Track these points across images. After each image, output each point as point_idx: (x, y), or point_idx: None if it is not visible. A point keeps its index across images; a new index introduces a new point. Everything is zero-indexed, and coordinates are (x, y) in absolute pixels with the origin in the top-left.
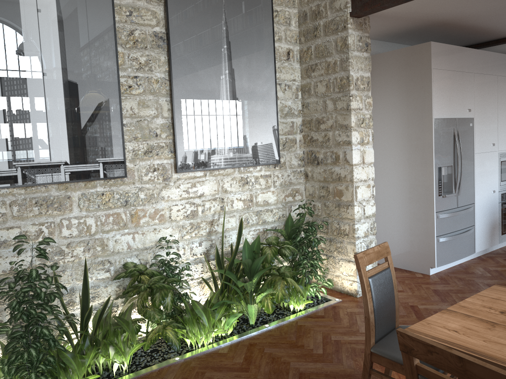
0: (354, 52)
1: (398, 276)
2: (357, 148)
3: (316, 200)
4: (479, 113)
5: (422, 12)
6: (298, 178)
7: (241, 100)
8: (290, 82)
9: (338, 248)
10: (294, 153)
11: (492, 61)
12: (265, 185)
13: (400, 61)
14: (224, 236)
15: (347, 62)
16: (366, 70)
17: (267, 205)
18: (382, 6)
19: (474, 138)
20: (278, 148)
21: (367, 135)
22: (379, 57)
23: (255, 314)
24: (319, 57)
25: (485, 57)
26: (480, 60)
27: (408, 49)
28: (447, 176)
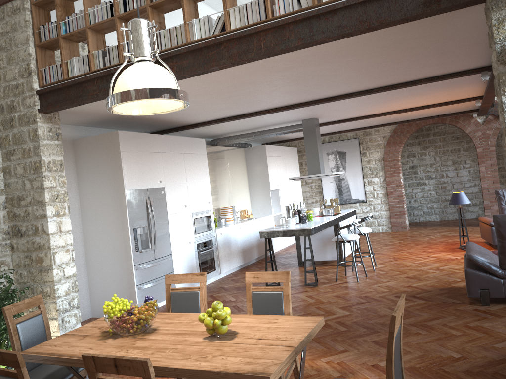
0: (45, 140)
1: None
2: (53, 219)
3: (22, 269)
4: (169, 183)
5: (104, 110)
6: (4, 250)
7: None
8: None
9: None
10: None
11: (178, 143)
12: None
13: (99, 145)
14: None
15: (38, 149)
16: (59, 155)
17: None
18: (61, 107)
19: (167, 202)
20: None
21: (63, 208)
22: (83, 141)
23: None
24: (16, 144)
25: (171, 140)
26: (166, 143)
27: (103, 135)
28: (144, 235)
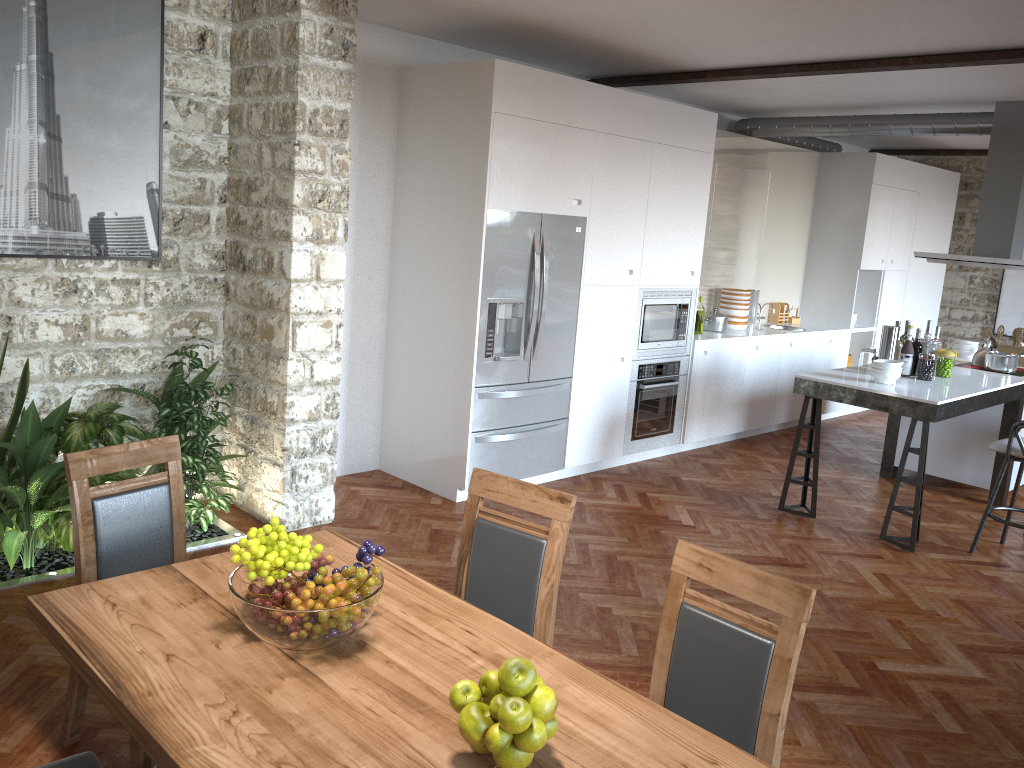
0: (312, 56)
1: (398, 499)
2: (304, 248)
3: (239, 341)
4: (602, 210)
5: None
6: (209, 293)
7: (68, 121)
8: (205, 97)
9: (262, 438)
10: (202, 243)
11: (644, 115)
12: (123, 299)
13: (449, 88)
14: (10, 392)
15: (294, 76)
16: (342, 98)
17: (126, 339)
18: None
19: (585, 256)
20: (158, 229)
21: (333, 226)
22: (419, 73)
23: (17, 550)
24: (258, 57)
25: (629, 104)
26: (614, 108)
27: (463, 66)
28: (514, 323)
